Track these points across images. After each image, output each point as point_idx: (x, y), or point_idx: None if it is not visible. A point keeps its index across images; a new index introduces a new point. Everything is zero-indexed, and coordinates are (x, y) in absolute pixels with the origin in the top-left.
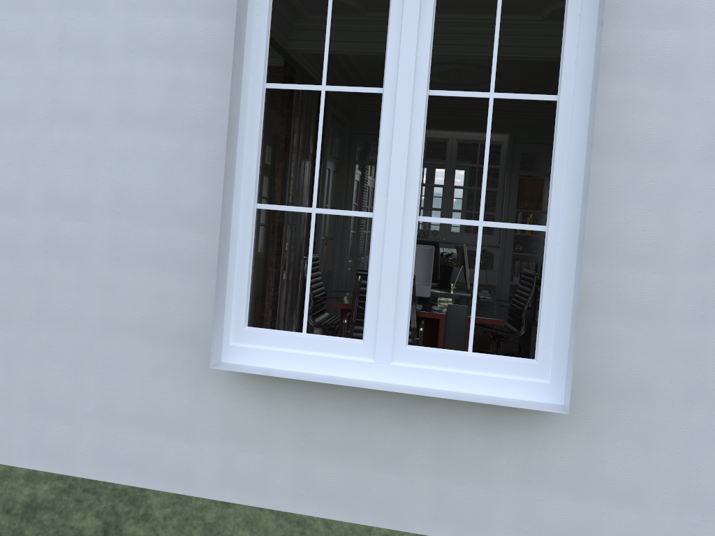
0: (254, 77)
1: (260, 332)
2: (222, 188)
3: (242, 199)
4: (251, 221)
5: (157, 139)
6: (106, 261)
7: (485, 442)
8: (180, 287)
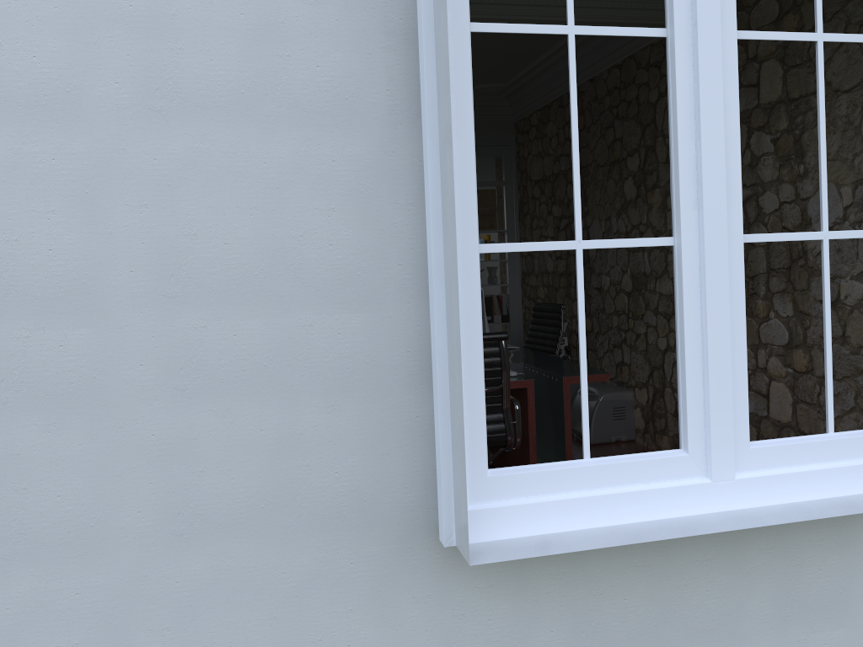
0: (452, 11)
1: (517, 475)
2: (386, 225)
3: (457, 238)
4: (478, 277)
5: (240, 142)
6: (156, 399)
7: (840, 560)
8: (326, 423)
